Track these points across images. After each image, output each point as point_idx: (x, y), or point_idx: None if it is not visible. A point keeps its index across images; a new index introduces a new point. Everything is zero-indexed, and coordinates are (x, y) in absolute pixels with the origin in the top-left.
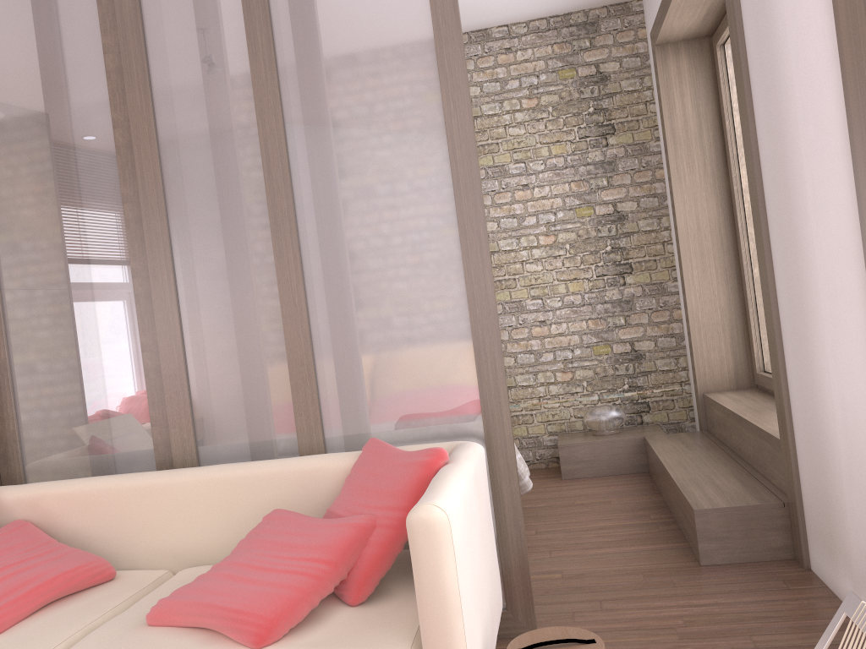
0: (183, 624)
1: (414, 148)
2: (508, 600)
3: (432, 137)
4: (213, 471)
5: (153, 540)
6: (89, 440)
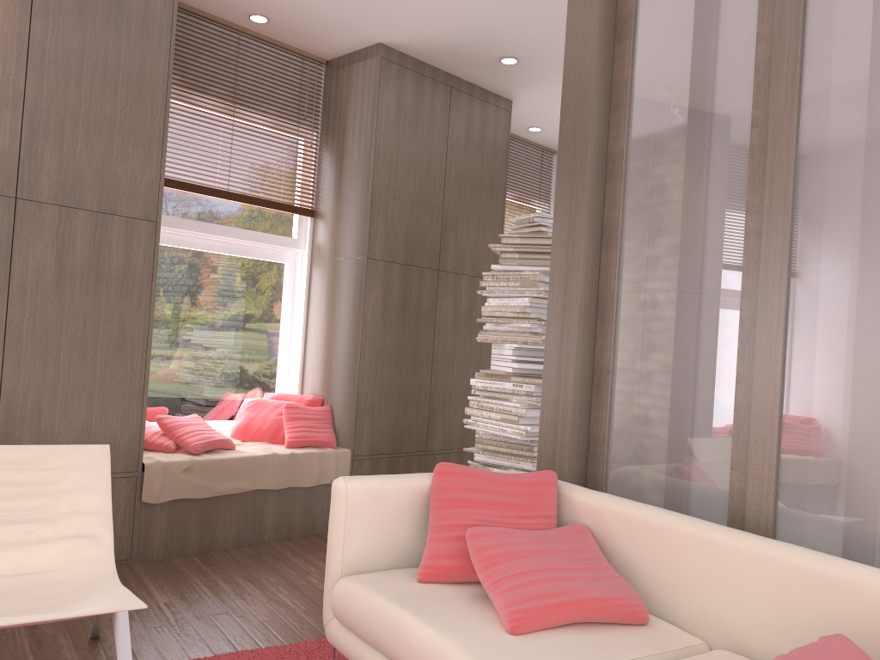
0: None
1: None
2: None
3: None
4: (778, 549)
5: (696, 600)
6: (666, 464)
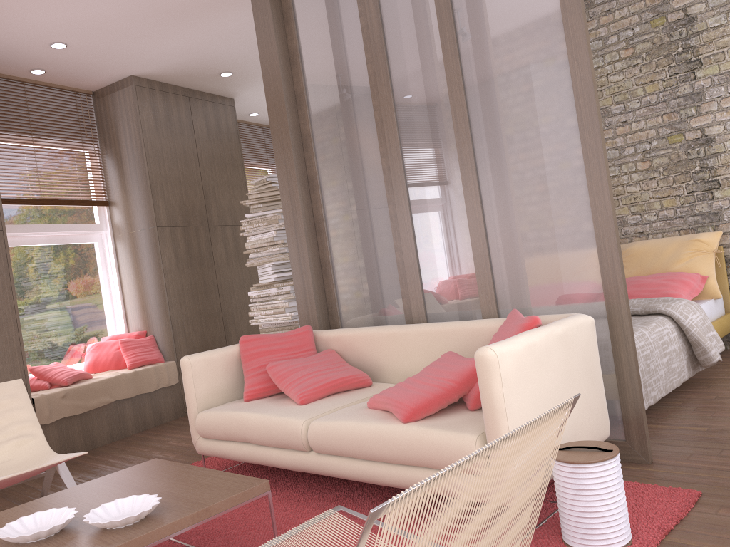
0: (380, 408)
1: (550, 99)
2: (627, 434)
3: (562, 89)
4: (423, 326)
5: (394, 366)
6: (371, 306)
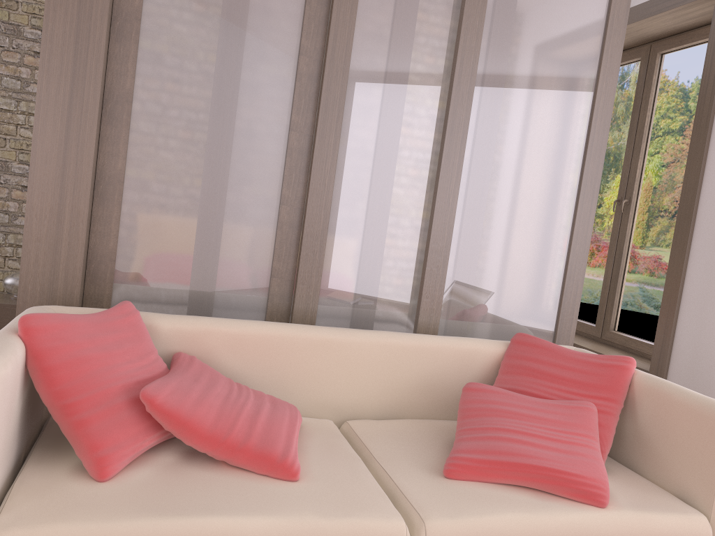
0: (495, 481)
1: (569, 106)
2: None
3: (583, 102)
4: (384, 336)
5: (315, 390)
6: (198, 277)
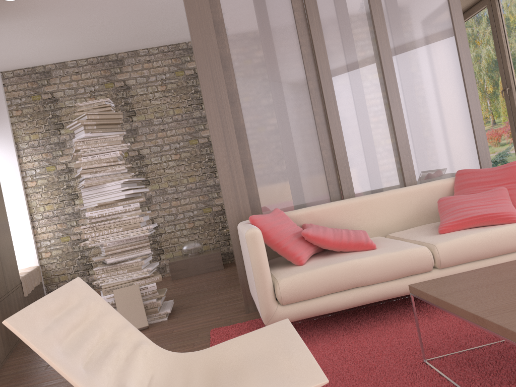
0: (463, 228)
1: (444, 54)
2: None
3: (451, 49)
4: (391, 192)
5: (367, 225)
6: (296, 195)
